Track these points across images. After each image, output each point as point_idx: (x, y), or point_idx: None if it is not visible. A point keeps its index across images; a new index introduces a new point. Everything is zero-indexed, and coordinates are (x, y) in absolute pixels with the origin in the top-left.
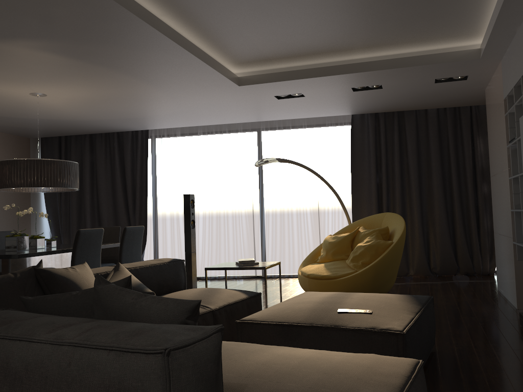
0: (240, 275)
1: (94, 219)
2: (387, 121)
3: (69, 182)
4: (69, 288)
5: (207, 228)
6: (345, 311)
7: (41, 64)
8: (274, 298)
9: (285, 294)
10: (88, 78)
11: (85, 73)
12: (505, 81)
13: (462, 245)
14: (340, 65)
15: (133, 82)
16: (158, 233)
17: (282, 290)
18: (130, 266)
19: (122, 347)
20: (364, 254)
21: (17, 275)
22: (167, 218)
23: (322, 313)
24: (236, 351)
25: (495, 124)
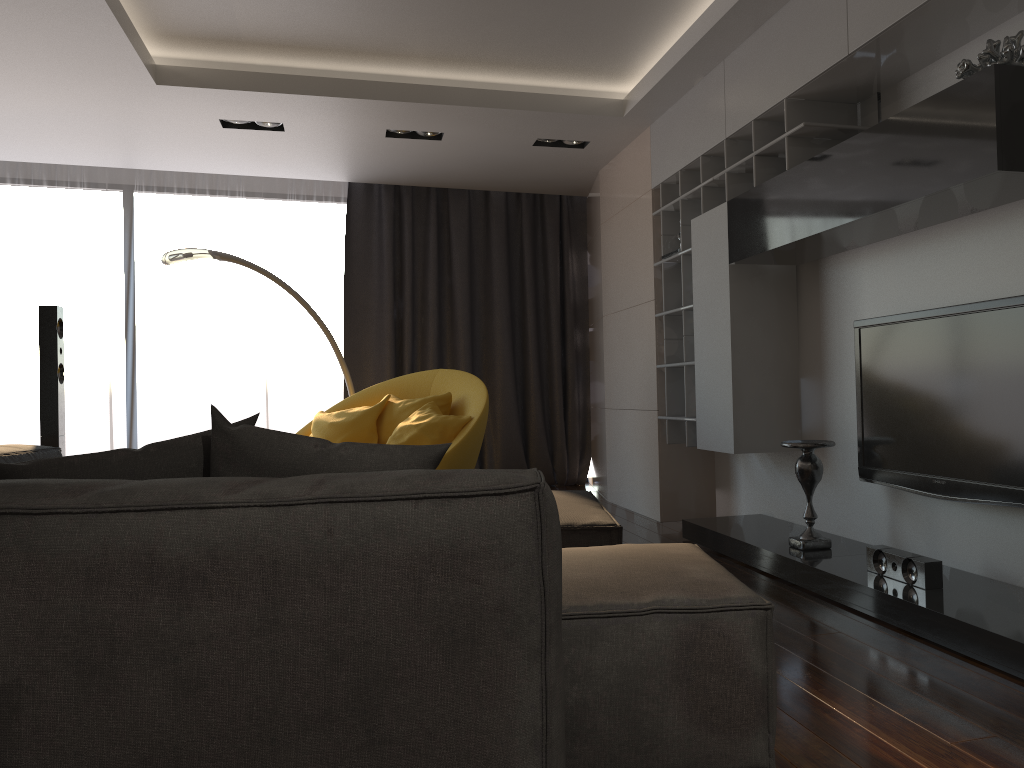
0: None
1: None
2: (415, 204)
3: None
4: None
5: None
6: None
7: None
8: None
9: None
10: None
11: None
12: (658, 160)
13: (539, 435)
14: (385, 82)
15: None
16: None
17: None
18: None
19: (446, 491)
20: (420, 441)
21: None
22: None
23: None
24: None
25: (625, 228)
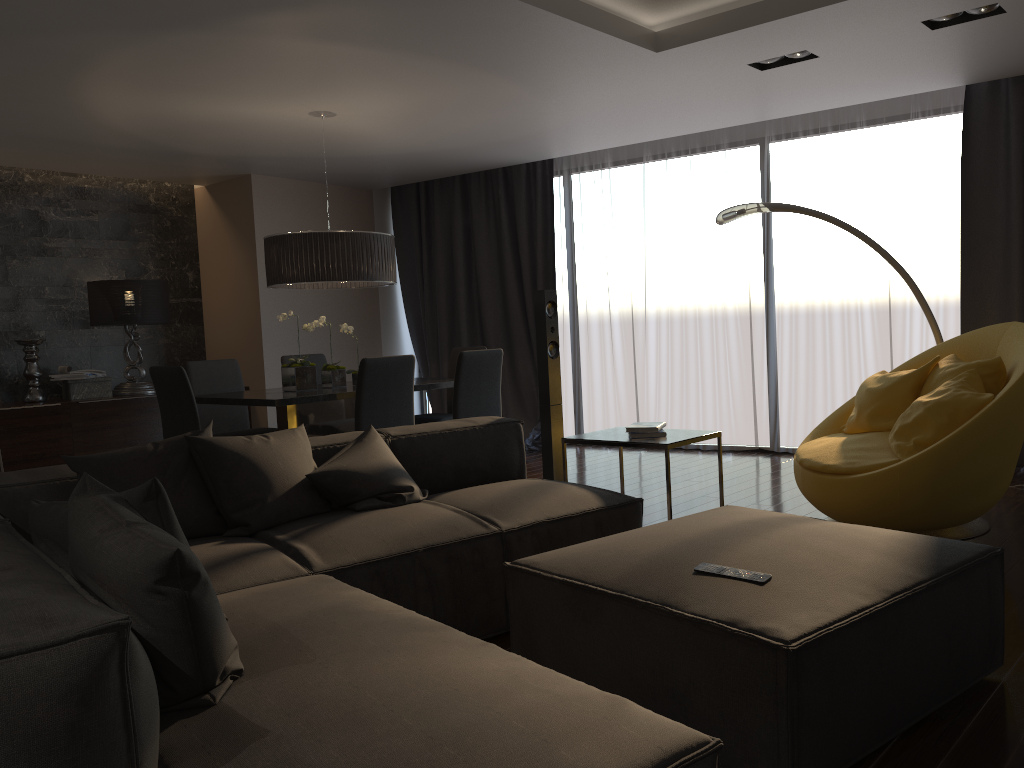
0: (727, 446)
1: (475, 330)
2: None
3: (371, 271)
4: (241, 474)
5: (663, 350)
6: (708, 571)
7: (282, 59)
8: (749, 502)
9: (781, 495)
10: (373, 74)
11: (362, 66)
12: None
13: None
14: None
15: (453, 73)
16: (578, 358)
17: (783, 485)
18: (402, 432)
19: None
20: (924, 424)
21: (157, 448)
22: (592, 329)
23: (662, 568)
24: (362, 645)
25: None
